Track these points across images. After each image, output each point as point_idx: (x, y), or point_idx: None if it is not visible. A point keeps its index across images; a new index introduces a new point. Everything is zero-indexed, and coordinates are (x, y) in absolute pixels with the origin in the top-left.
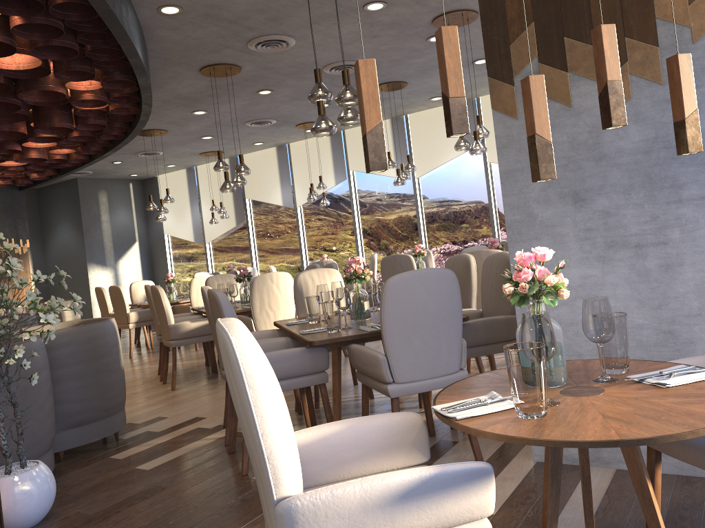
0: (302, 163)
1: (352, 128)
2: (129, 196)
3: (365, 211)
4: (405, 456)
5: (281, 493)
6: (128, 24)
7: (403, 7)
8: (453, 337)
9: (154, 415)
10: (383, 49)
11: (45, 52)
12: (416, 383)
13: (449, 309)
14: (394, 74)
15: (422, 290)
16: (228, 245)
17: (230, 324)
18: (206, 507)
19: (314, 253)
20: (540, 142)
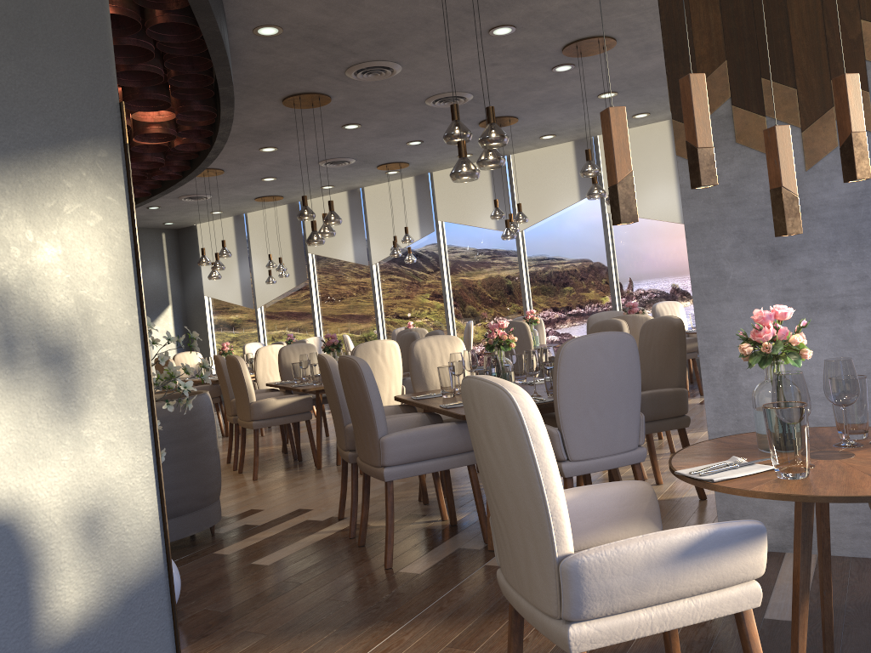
0: (379, 211)
1: (442, 170)
2: (161, 249)
3: (457, 270)
4: (639, 526)
5: (562, 550)
6: (227, 47)
7: (533, 33)
8: (631, 409)
9: (245, 507)
10: (500, 79)
11: (123, 78)
12: (593, 461)
13: (628, 378)
14: (505, 108)
15: (600, 356)
16: (285, 309)
17: (496, 379)
18: (359, 602)
19: (392, 320)
20: (786, 195)
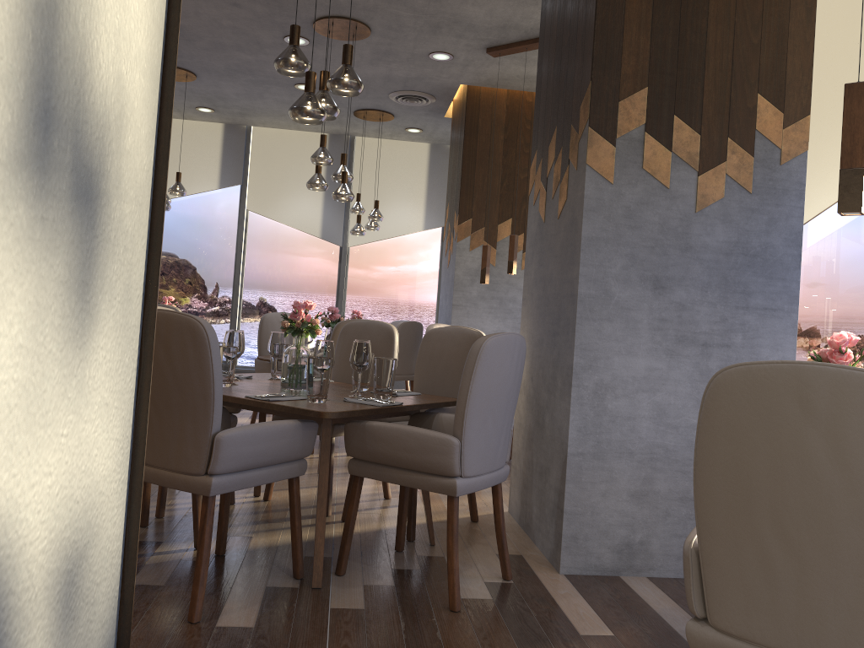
0: None
1: None
2: None
3: None
4: None
5: None
6: None
7: None
8: (510, 422)
9: None
10: (223, 25)
11: None
12: (479, 479)
13: (516, 387)
14: (195, 60)
15: (508, 359)
16: None
17: None
18: None
19: None
20: None
